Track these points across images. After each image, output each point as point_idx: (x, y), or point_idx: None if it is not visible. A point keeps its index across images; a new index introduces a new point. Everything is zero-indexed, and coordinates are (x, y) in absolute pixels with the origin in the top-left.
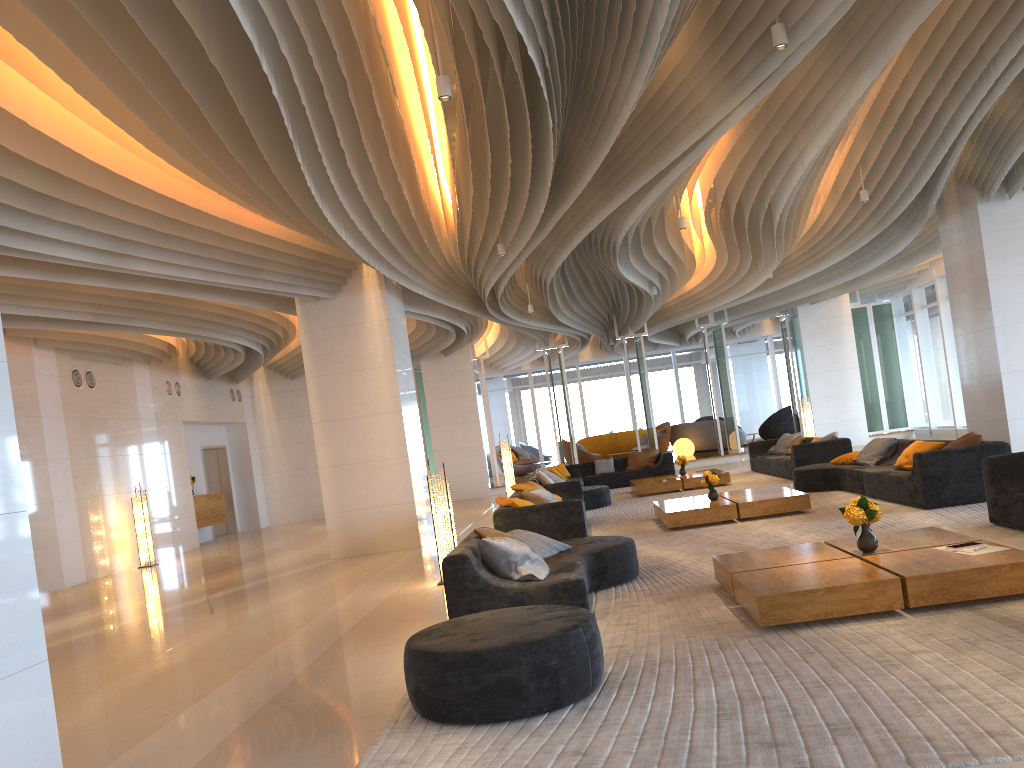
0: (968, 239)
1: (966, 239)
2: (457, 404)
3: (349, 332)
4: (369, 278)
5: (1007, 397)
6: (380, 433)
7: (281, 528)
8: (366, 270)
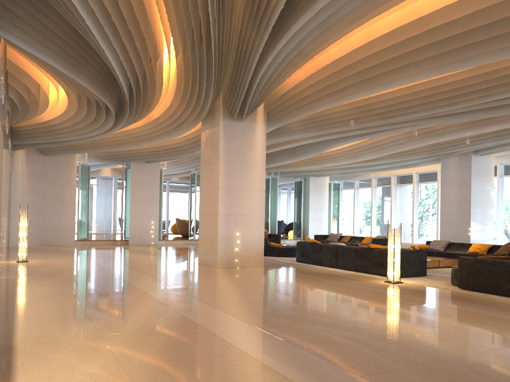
0: (461, 167)
1: (460, 167)
2: (148, 191)
3: (245, 142)
4: (259, 116)
5: (471, 231)
6: (252, 201)
7: (36, 248)
8: (259, 112)
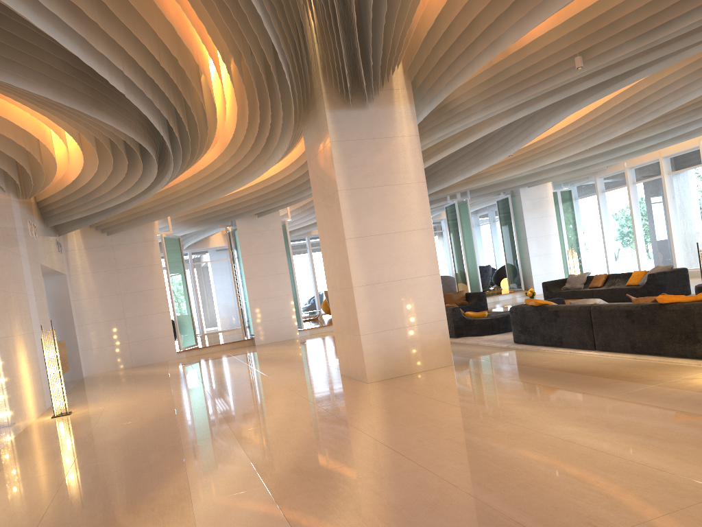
0: None
1: None
2: (269, 258)
3: (381, 145)
4: (399, 92)
5: None
6: (413, 250)
7: (118, 375)
8: (396, 83)
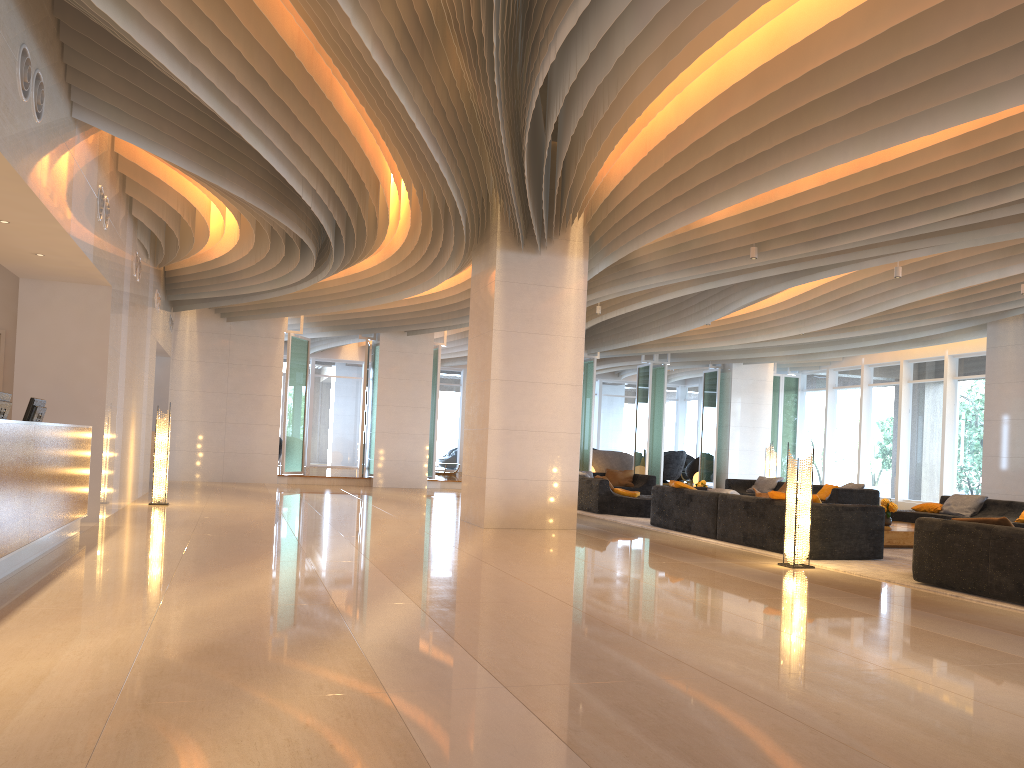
0: None
1: None
2: (411, 387)
3: (545, 293)
4: (575, 243)
5: None
6: (557, 404)
7: (207, 485)
8: (573, 234)
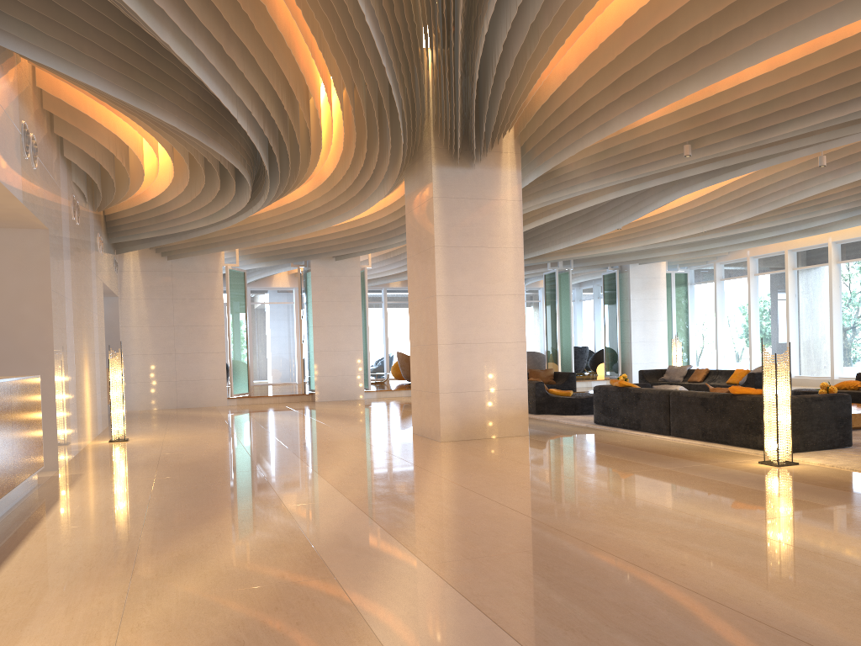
0: None
1: None
2: (342, 307)
3: (482, 206)
4: (507, 155)
5: None
6: (502, 315)
7: (163, 413)
8: (505, 146)
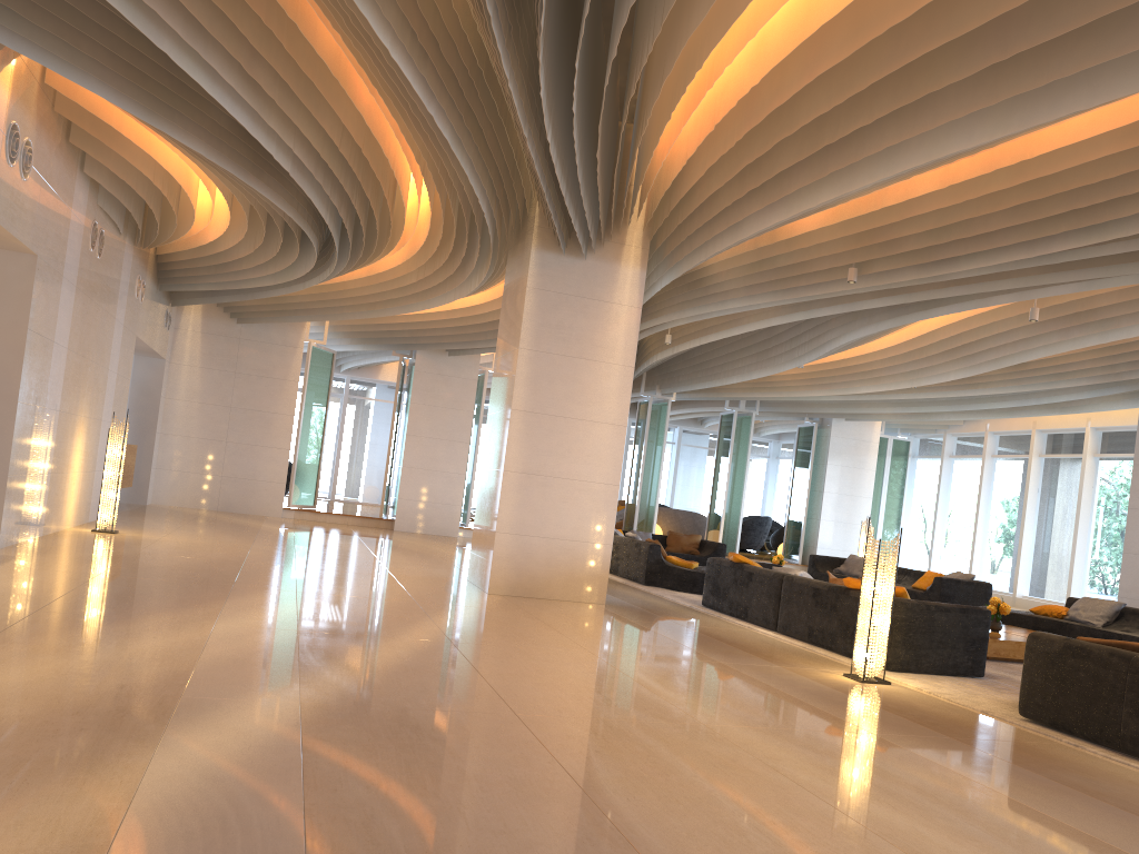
0: None
1: None
2: (448, 416)
3: (589, 308)
4: (631, 249)
5: None
6: (593, 447)
7: (193, 513)
8: (630, 238)
